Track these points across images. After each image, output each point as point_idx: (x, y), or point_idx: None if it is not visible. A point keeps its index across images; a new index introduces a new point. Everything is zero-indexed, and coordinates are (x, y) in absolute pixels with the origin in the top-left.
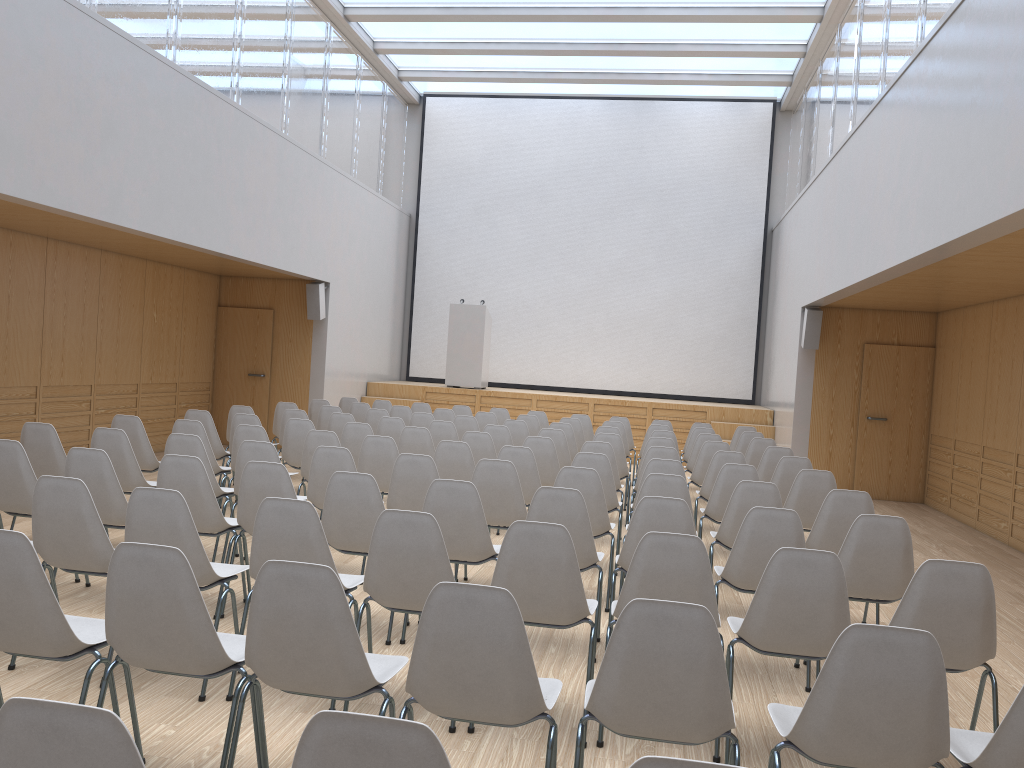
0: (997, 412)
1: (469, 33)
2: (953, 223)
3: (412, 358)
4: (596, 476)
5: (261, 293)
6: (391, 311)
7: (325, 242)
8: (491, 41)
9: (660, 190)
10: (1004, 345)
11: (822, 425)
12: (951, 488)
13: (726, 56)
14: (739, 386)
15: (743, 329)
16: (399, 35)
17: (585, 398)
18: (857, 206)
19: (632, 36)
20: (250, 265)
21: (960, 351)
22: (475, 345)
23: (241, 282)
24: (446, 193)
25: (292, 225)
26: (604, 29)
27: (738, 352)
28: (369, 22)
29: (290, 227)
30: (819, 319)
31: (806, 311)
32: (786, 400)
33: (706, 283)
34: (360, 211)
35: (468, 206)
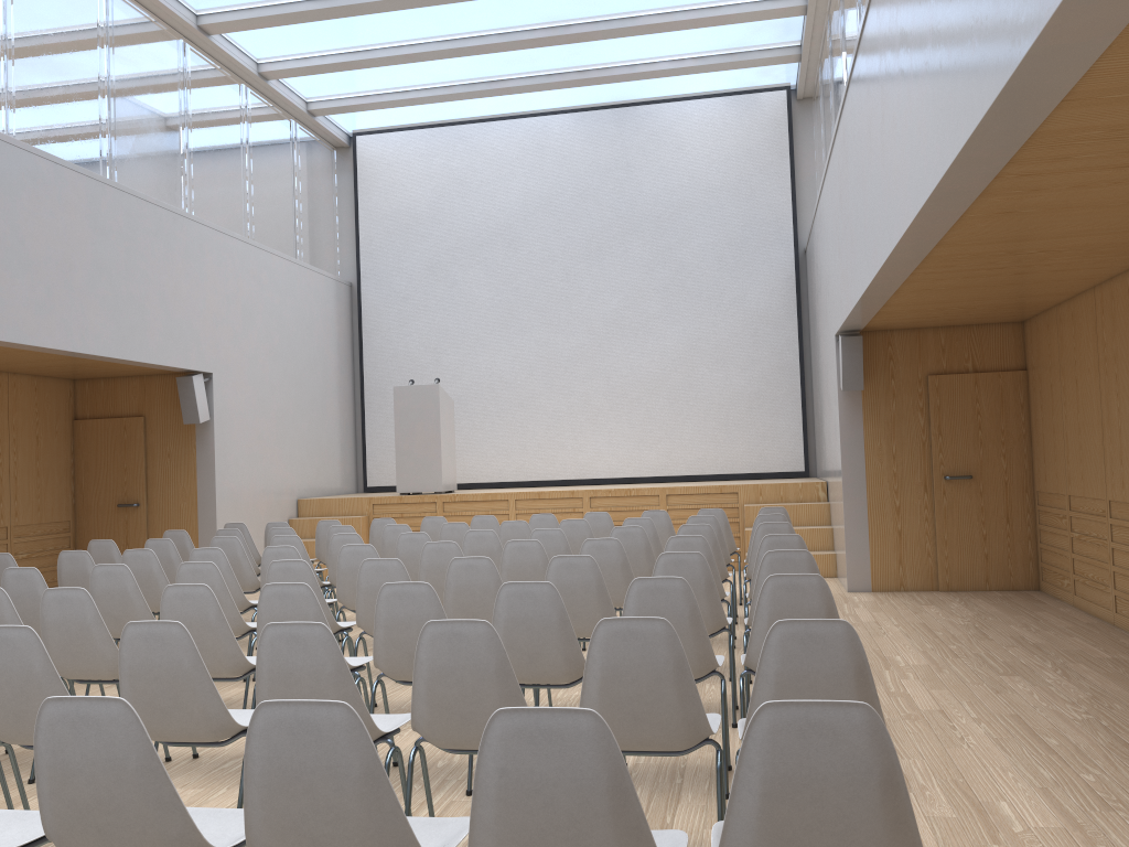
0: (1122, 447)
1: (371, 35)
2: (973, 98)
3: (369, 463)
4: (328, 636)
5: (127, 396)
6: (331, 406)
7: (197, 320)
8: (403, 44)
9: (657, 216)
10: (1118, 347)
11: (884, 494)
12: (1073, 566)
13: (705, 25)
14: (786, 455)
15: (783, 381)
16: (285, 50)
17: (577, 491)
18: (867, 162)
19: (578, 12)
20: (70, 356)
21: (1059, 368)
22: (430, 437)
23: (101, 385)
24: (391, 251)
25: (129, 298)
26: (538, 6)
27: (780, 411)
28: (239, 35)
29: (125, 300)
30: (859, 348)
31: (840, 339)
32: (835, 465)
33: (728, 327)
34: (260, 279)
35: (420, 264)
